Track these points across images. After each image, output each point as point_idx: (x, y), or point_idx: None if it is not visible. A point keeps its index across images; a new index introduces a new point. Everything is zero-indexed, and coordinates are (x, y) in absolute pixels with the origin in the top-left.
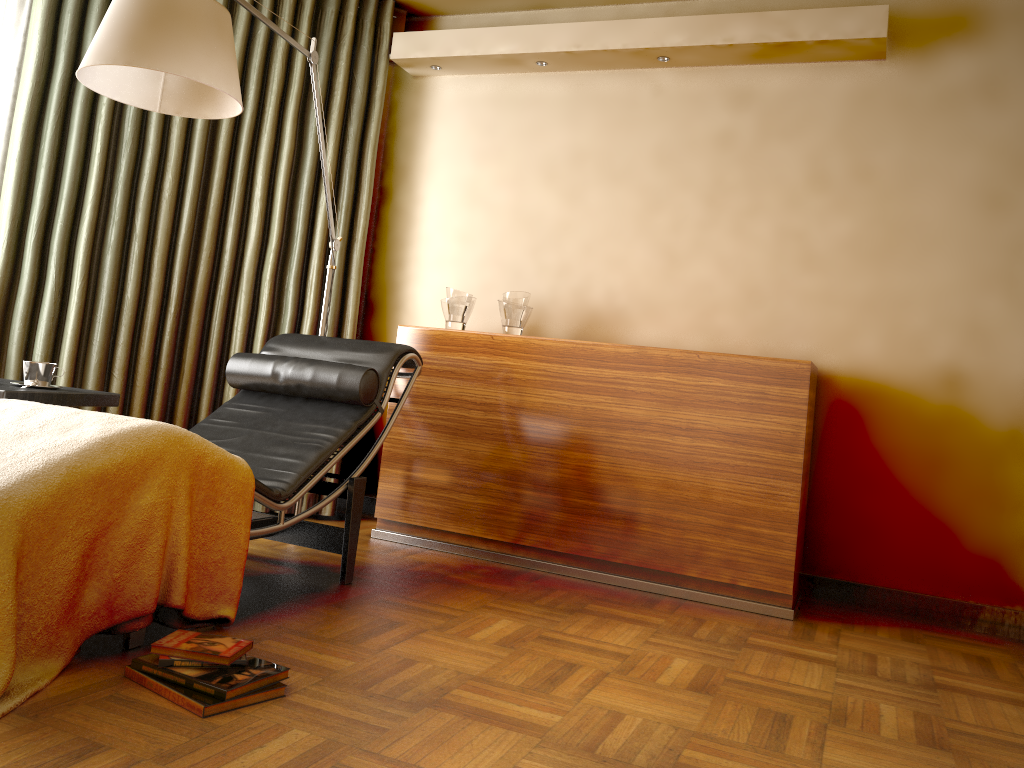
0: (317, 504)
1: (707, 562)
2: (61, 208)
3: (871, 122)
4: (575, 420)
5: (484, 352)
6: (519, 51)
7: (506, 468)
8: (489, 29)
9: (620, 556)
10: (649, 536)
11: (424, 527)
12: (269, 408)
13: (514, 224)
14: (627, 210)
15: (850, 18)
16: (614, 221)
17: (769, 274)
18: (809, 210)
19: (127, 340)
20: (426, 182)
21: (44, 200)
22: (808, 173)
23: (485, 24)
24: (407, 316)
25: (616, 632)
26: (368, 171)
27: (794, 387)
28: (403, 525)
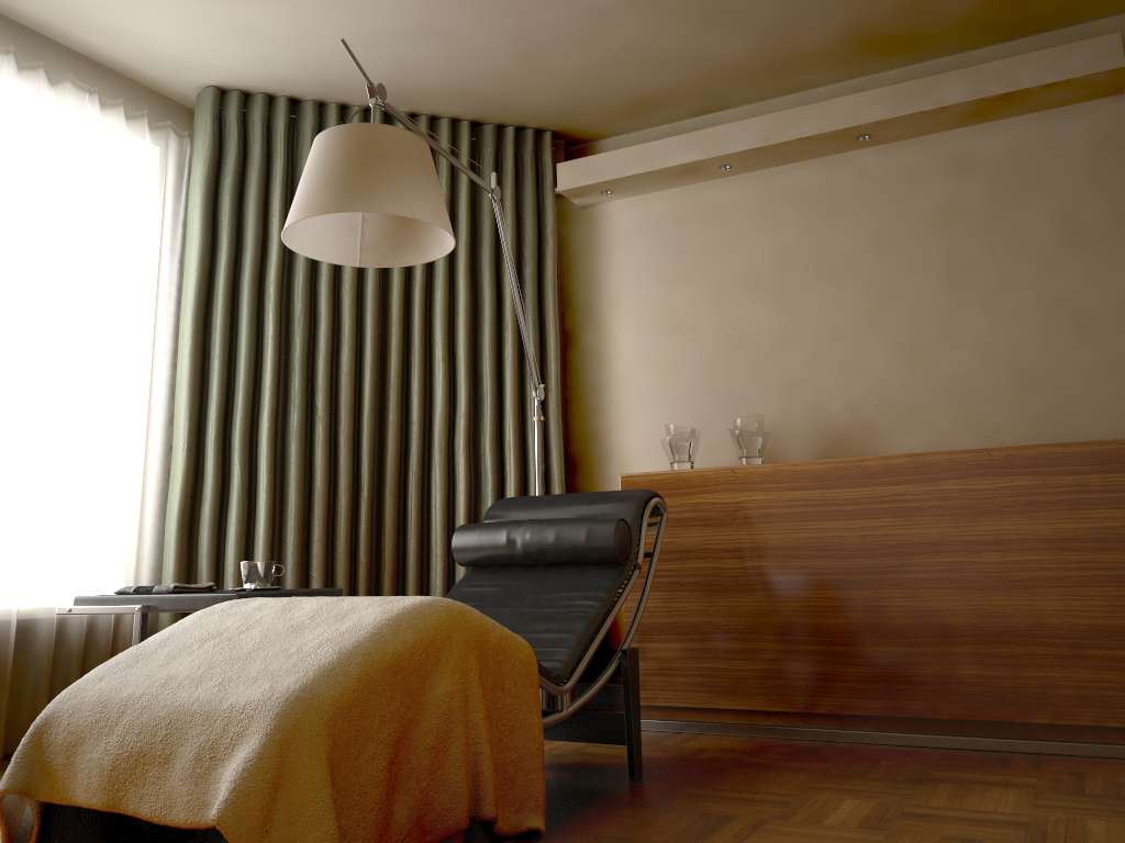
0: (594, 684)
1: (1058, 702)
2: (239, 399)
3: (1123, 163)
4: (853, 552)
5: (726, 489)
6: (700, 157)
7: (778, 622)
8: (662, 141)
9: (943, 710)
10: (975, 680)
11: (689, 708)
12: (509, 582)
13: (723, 345)
14: (853, 308)
15: (1077, 54)
16: (840, 323)
17: (1040, 352)
18: (1072, 272)
19: (322, 534)
20: (614, 316)
21: (221, 393)
22: (1061, 231)
23: (651, 139)
24: (616, 467)
25: (990, 798)
26: (551, 313)
27: (1119, 472)
28: (663, 709)
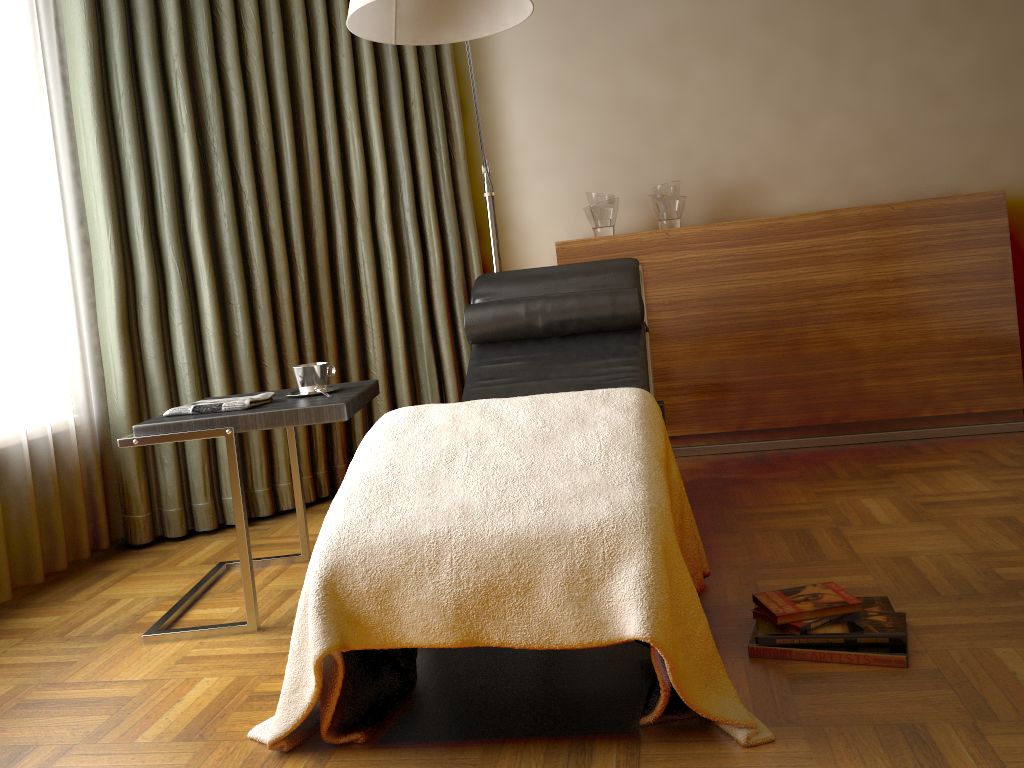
0: None
1: (939, 399)
2: (162, 188)
3: None
4: (777, 297)
5: (661, 251)
6: None
7: (713, 361)
8: None
9: (851, 416)
10: (877, 390)
11: None
12: (531, 355)
13: (618, 114)
14: (740, 78)
15: None
16: (728, 92)
17: (900, 117)
18: (928, 47)
19: (271, 324)
20: (504, 87)
21: (142, 182)
22: (920, 10)
23: None
24: (517, 234)
25: (957, 481)
26: (452, 85)
27: (993, 218)
28: None
